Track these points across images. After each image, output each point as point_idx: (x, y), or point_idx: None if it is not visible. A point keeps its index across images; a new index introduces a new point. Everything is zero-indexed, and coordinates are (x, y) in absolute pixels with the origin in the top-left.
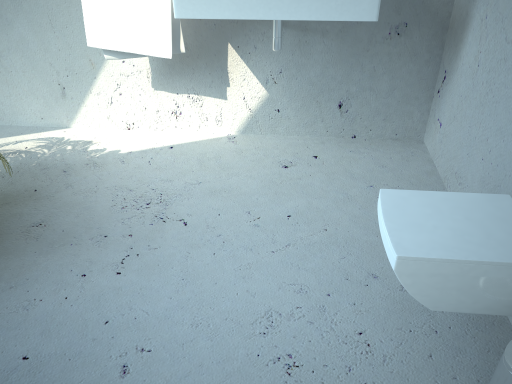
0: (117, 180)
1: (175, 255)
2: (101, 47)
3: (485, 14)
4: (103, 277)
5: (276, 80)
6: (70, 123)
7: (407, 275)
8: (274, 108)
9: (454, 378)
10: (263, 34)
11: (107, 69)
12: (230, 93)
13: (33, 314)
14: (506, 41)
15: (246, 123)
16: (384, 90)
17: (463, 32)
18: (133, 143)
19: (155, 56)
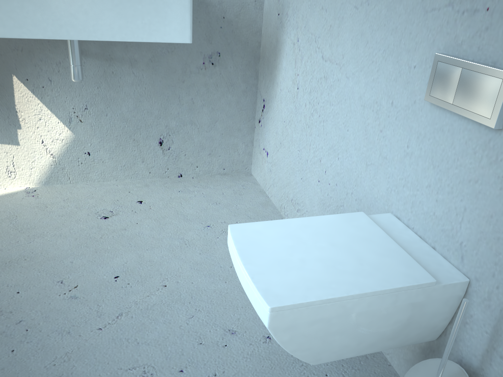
0: None
1: None
2: None
3: (296, 38)
4: None
5: (82, 118)
6: None
7: (284, 330)
8: (83, 151)
9: None
10: (59, 64)
11: None
12: (23, 137)
13: None
14: (323, 59)
15: (49, 172)
16: (206, 123)
17: (276, 58)
18: None
19: None
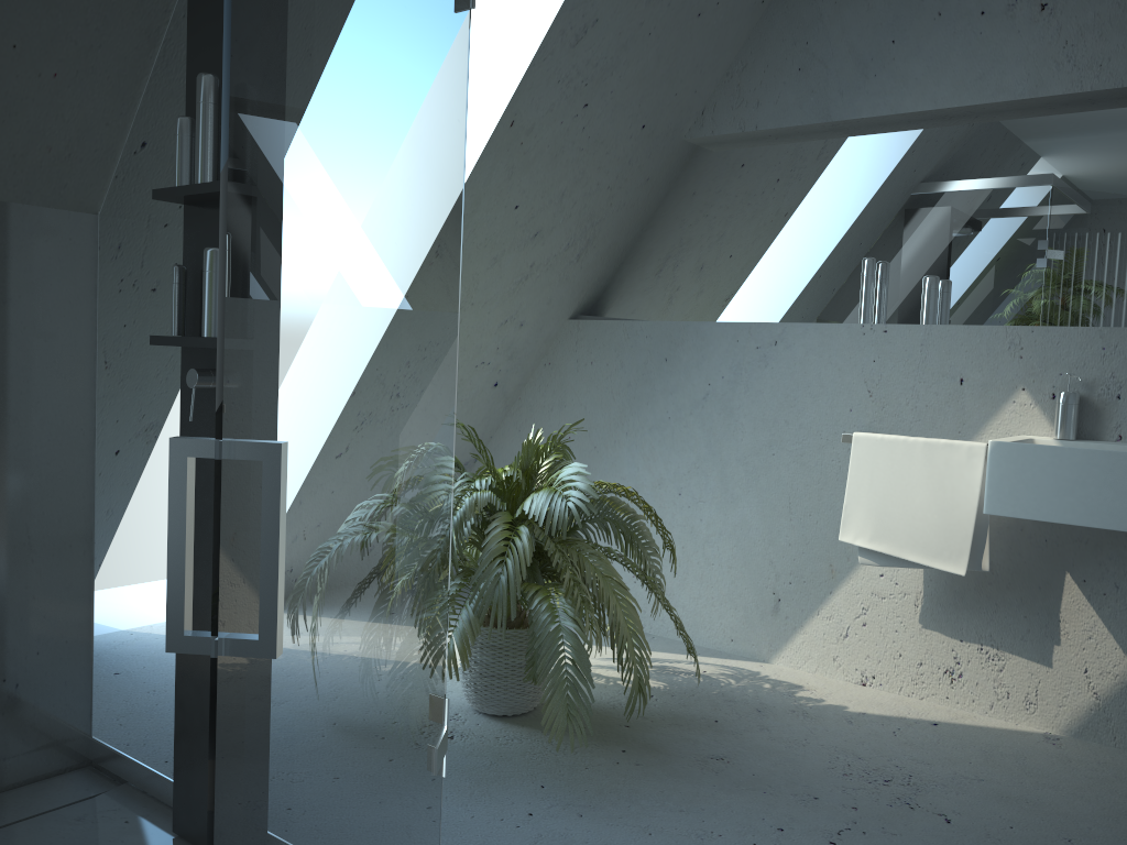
0: (838, 741)
1: None
2: (858, 544)
3: None
4: (809, 839)
5: None
6: (771, 656)
7: None
8: None
9: None
10: None
11: (852, 582)
12: (1058, 657)
13: (709, 844)
14: None
15: (1084, 719)
16: None
17: None
18: (868, 703)
19: (938, 569)
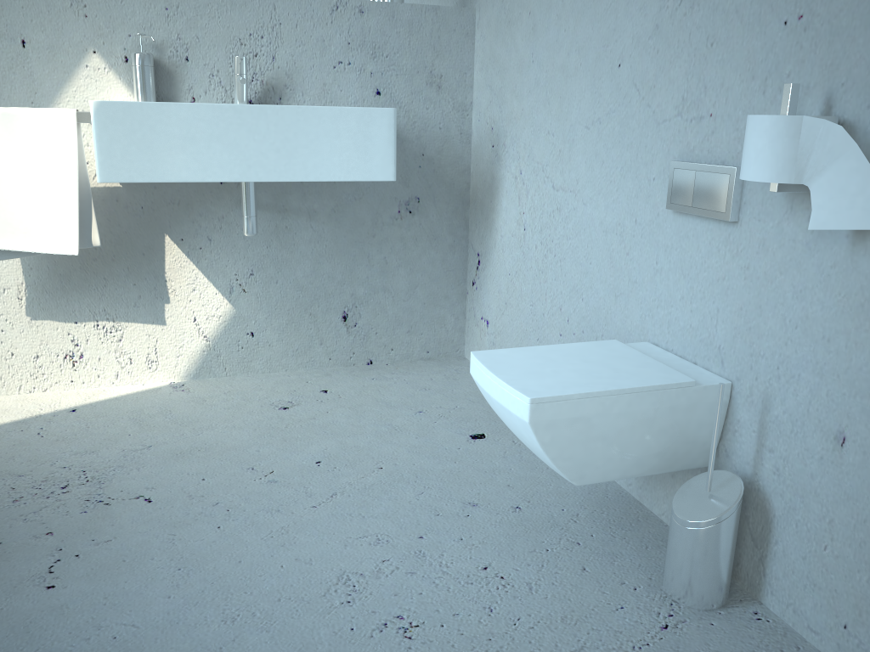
0: None
1: (149, 542)
2: None
3: (518, 170)
4: (22, 598)
5: (246, 286)
6: None
7: (545, 428)
8: (245, 331)
9: (622, 583)
10: (221, 219)
11: None
12: (171, 314)
13: None
14: (554, 189)
15: (200, 361)
16: (403, 289)
17: (493, 199)
18: None
19: (48, 253)
